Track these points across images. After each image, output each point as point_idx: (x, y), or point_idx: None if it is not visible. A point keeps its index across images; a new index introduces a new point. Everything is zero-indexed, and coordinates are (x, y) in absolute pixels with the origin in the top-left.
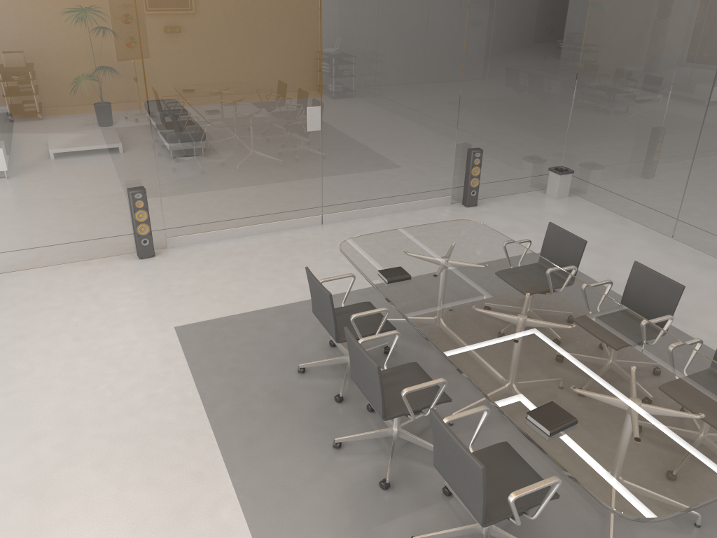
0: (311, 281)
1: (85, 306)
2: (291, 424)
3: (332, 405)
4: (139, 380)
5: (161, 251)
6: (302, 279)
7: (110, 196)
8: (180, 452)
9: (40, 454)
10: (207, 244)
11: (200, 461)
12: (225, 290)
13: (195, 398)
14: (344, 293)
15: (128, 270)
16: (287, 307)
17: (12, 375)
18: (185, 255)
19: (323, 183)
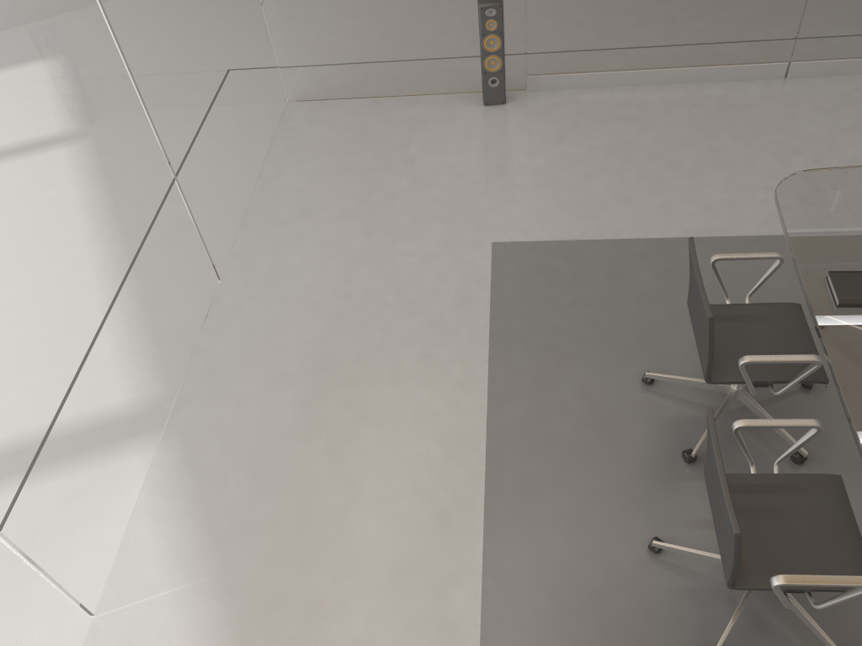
0: (691, 266)
1: (393, 177)
2: (598, 478)
3: (674, 464)
4: (420, 324)
5: (516, 96)
6: (711, 191)
7: (455, 7)
8: (433, 468)
9: (277, 408)
10: (585, 93)
11: (453, 496)
12: (583, 188)
13: (481, 381)
14: (773, 236)
15: (463, 123)
16: (667, 244)
17: (283, 271)
18: (548, 109)
19: (806, 7)
